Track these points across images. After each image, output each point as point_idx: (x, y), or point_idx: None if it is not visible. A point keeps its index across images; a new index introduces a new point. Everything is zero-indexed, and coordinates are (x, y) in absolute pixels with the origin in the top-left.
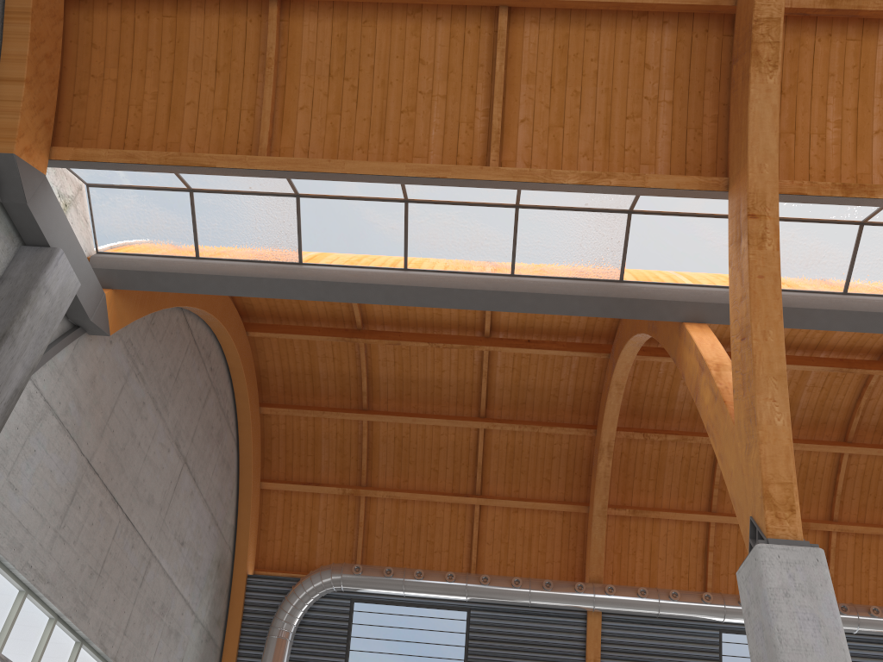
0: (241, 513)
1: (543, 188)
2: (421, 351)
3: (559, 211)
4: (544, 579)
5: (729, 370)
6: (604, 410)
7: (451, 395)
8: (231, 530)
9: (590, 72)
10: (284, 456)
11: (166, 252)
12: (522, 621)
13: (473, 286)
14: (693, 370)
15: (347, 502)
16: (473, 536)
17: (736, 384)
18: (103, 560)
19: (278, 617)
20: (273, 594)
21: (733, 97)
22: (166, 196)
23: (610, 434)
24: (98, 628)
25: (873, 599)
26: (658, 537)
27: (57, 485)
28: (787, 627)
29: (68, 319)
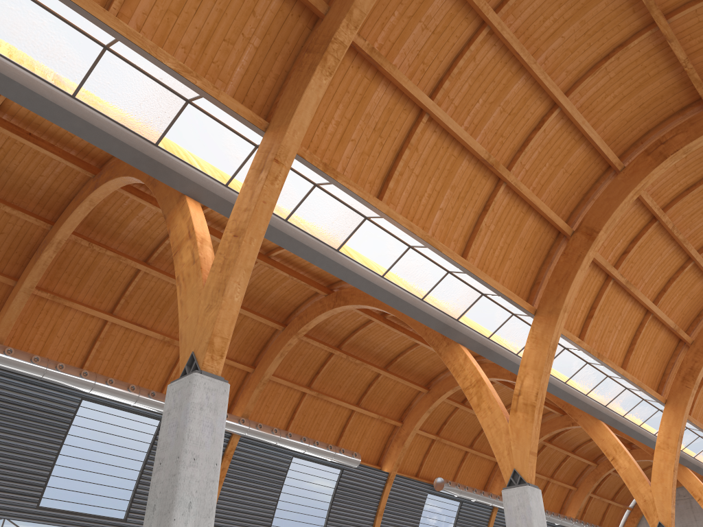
0: None
1: (145, 55)
2: None
3: (137, 71)
4: None
5: (209, 246)
6: (69, 215)
7: None
8: None
9: None
10: None
11: None
12: None
13: (35, 89)
14: (181, 233)
15: None
16: None
17: (217, 262)
18: None
19: None
20: None
21: (296, 74)
22: None
23: (64, 235)
24: None
25: None
26: (63, 320)
27: None
28: (195, 429)
29: None
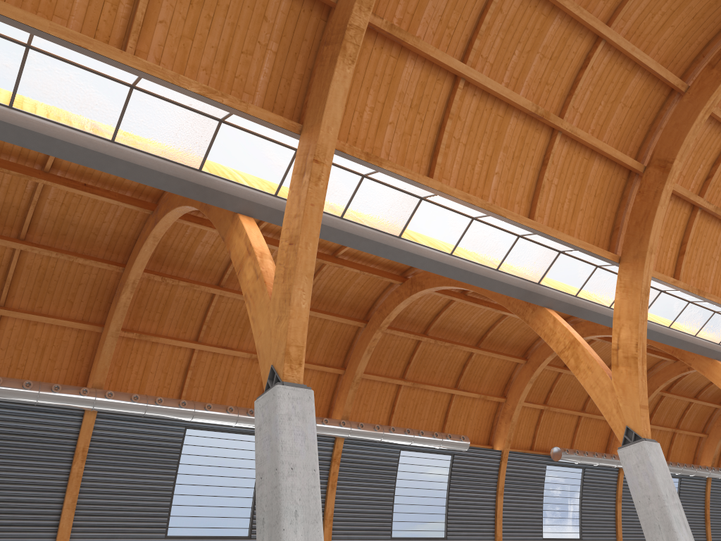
0: None
1: (168, 86)
2: None
3: (166, 102)
4: (53, 383)
5: (269, 258)
6: (137, 255)
7: None
8: None
9: (223, 5)
10: None
11: None
12: (25, 417)
13: (76, 142)
14: (241, 251)
15: None
16: None
17: (278, 273)
18: None
19: None
20: None
21: (319, 69)
22: None
23: (137, 274)
24: None
25: None
26: (153, 356)
27: None
28: (287, 440)
29: None
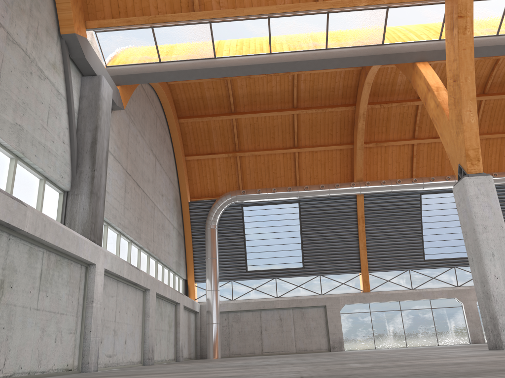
0: (179, 174)
1: (348, 8)
2: (260, 78)
3: (350, 12)
4: (335, 183)
5: (443, 90)
6: (360, 97)
7: (277, 98)
8: (176, 183)
9: None
10: (194, 142)
11: (143, 61)
12: (326, 204)
13: (307, 58)
14: (423, 89)
15: (230, 160)
16: (296, 167)
17: (450, 102)
18: (140, 213)
19: (209, 219)
20: (203, 209)
21: None
22: (139, 31)
23: (364, 108)
24: (145, 242)
25: (493, 168)
26: (388, 154)
27: (119, 186)
28: (478, 211)
29: None
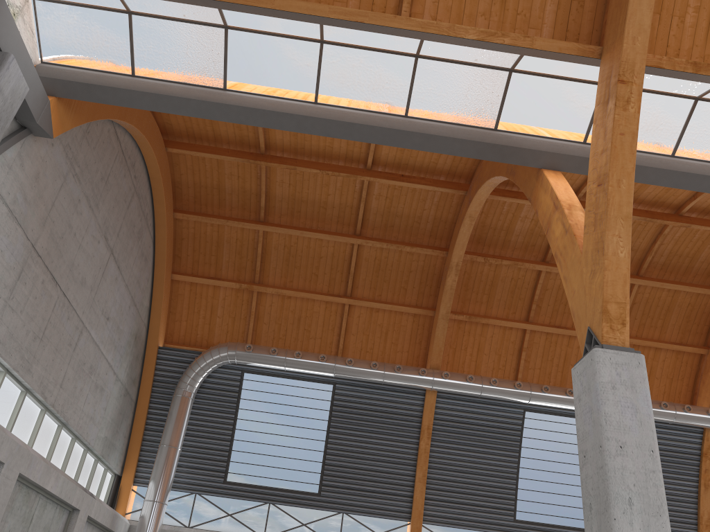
0: (155, 298)
1: (446, 41)
2: (312, 176)
3: (451, 64)
4: (396, 364)
5: (579, 210)
6: (456, 237)
7: (333, 215)
8: (146, 311)
9: None
10: (192, 254)
11: (105, 68)
12: (376, 395)
13: (373, 123)
14: (547, 208)
15: (242, 295)
16: (342, 328)
17: (588, 222)
18: (44, 328)
19: (183, 381)
20: (179, 363)
21: None
22: (107, 15)
23: (459, 256)
24: (40, 381)
25: None
26: (485, 338)
27: (7, 263)
28: (612, 412)
29: (16, 120)
